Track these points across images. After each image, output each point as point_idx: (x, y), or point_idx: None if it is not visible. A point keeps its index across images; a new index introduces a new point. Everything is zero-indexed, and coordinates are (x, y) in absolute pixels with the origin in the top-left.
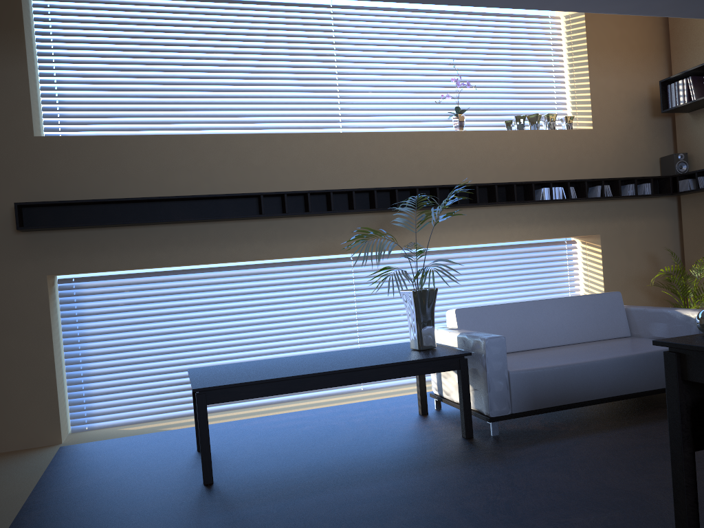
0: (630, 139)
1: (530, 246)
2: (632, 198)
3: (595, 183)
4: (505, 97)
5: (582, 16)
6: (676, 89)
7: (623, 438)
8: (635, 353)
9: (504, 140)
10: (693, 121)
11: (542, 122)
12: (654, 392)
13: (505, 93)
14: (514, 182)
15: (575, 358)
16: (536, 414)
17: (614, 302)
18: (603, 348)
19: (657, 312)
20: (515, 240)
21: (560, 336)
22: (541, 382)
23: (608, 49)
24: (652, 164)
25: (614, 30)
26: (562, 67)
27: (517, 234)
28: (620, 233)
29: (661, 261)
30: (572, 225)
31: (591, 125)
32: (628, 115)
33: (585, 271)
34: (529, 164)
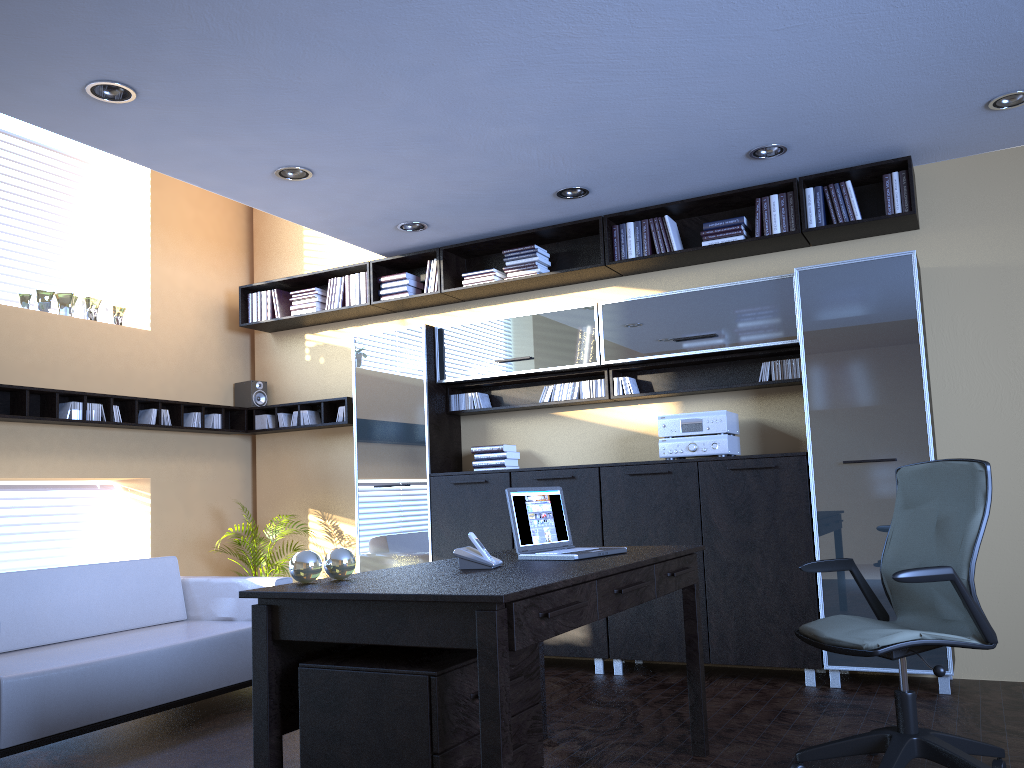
0: (199, 353)
1: (42, 489)
2: (198, 431)
3: (149, 404)
4: (23, 259)
5: (148, 179)
6: (259, 301)
7: (175, 759)
8: (196, 639)
9: (17, 322)
10: (276, 344)
11: (79, 306)
12: (218, 692)
13: (23, 253)
14: (28, 387)
15: (110, 652)
16: (42, 745)
17: (168, 570)
18: (151, 636)
19: (225, 583)
20: (21, 476)
21: (86, 623)
22: (55, 692)
23: (179, 231)
24: (224, 390)
25: (188, 209)
26: (113, 238)
27: (24, 468)
28: (178, 478)
29: (228, 519)
30: (112, 460)
31: (149, 325)
32: (198, 322)
33: (125, 531)
34: (54, 364)
